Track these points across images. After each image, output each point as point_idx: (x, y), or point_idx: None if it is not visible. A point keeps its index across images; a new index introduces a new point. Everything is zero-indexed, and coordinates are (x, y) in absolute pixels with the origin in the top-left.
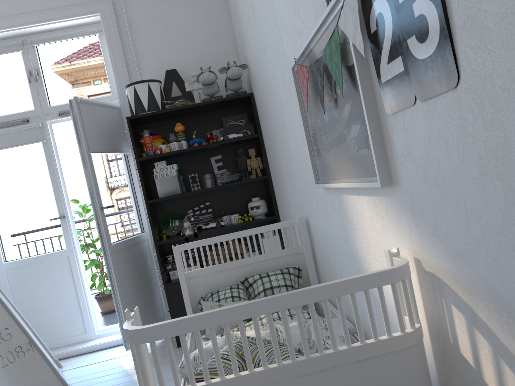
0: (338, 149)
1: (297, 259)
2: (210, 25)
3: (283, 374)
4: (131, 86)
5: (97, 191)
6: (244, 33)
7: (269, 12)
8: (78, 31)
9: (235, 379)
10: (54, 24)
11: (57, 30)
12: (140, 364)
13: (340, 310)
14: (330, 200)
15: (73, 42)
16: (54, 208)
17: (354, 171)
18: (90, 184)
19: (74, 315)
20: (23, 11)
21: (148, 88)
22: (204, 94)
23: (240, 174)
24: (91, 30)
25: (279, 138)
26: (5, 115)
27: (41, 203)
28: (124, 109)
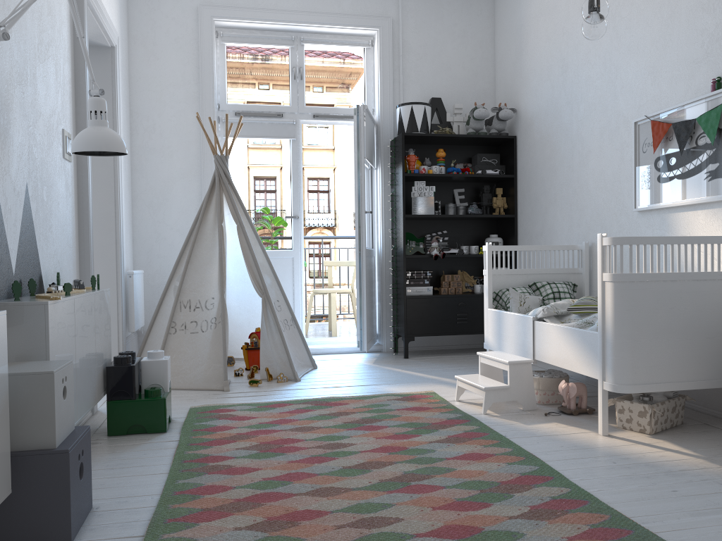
0: (685, 179)
1: (571, 278)
2: (475, 64)
3: (687, 277)
4: (408, 105)
5: (364, 195)
6: (525, 81)
7: (602, 75)
8: (349, 40)
9: (665, 274)
10: (332, 28)
11: (328, 34)
12: (621, 255)
13: (718, 251)
14: (646, 220)
15: (340, 49)
16: (288, 207)
17: (702, 192)
18: (360, 187)
19: None
20: (307, 9)
21: (424, 110)
22: (470, 128)
23: (481, 210)
24: (361, 42)
25: (564, 178)
26: (262, 105)
27: (278, 200)
28: (382, 125)
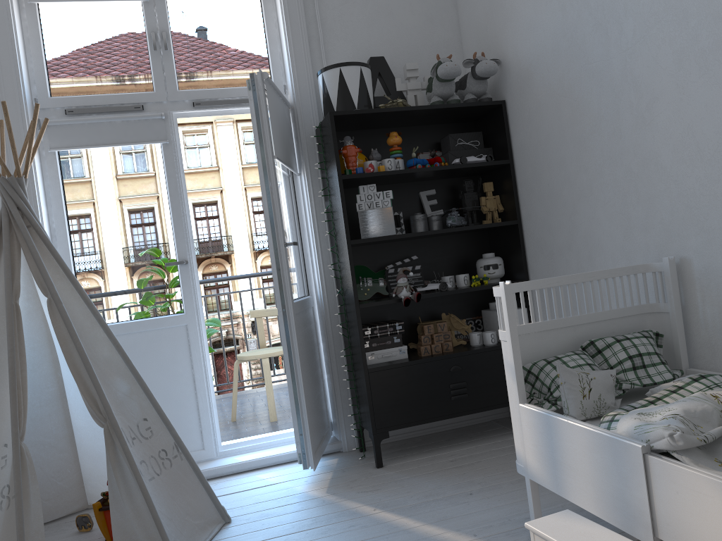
0: None
1: (647, 322)
2: (428, 4)
3: None
4: (335, 69)
5: (281, 218)
6: (511, 13)
7: None
8: None
9: None
10: None
11: None
12: None
13: None
14: None
15: None
16: (170, 248)
17: None
18: (272, 206)
19: (187, 420)
20: None
21: (360, 74)
22: (434, 95)
23: (464, 218)
24: None
25: (604, 153)
26: (108, 94)
27: (152, 239)
28: (301, 107)
